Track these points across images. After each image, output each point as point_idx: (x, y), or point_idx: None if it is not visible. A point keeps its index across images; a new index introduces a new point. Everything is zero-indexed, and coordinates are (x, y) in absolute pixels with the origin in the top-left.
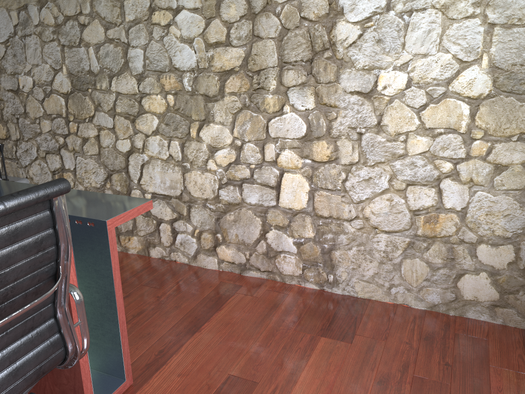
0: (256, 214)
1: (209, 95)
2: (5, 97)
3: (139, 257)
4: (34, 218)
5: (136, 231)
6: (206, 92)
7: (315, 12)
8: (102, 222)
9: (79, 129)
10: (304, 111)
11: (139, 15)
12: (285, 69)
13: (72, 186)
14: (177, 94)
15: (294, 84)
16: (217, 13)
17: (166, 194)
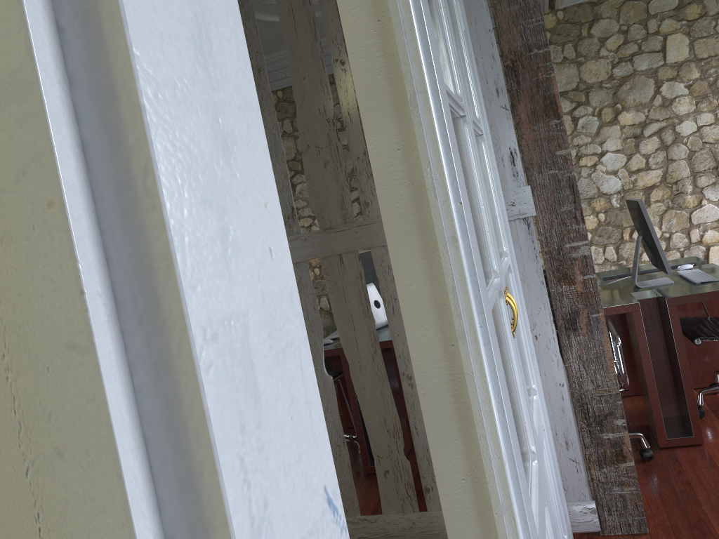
0: None
1: None
2: None
3: None
4: None
5: None
6: None
7: (713, 137)
8: (702, 262)
9: None
10: (717, 201)
11: None
12: (697, 176)
13: None
14: (607, 211)
15: (706, 185)
16: (636, 150)
17: None
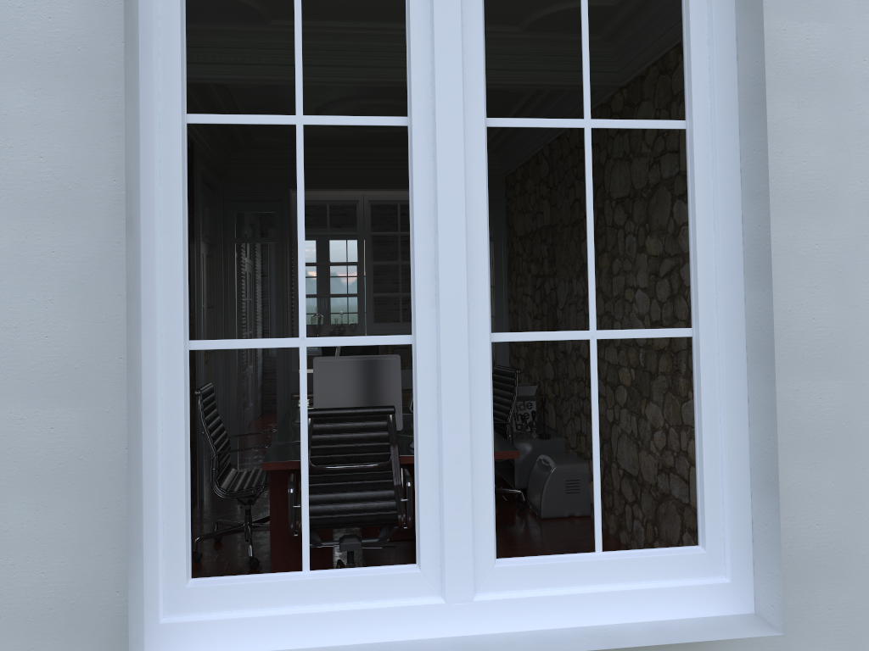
0: (677, 510)
1: (652, 372)
2: (559, 358)
3: (611, 538)
4: (376, 422)
5: (613, 509)
6: (650, 369)
7: None
8: None
9: (589, 394)
10: None
11: (619, 291)
12: (689, 353)
13: (584, 450)
14: (636, 368)
15: None
16: (654, 293)
17: (630, 473)
